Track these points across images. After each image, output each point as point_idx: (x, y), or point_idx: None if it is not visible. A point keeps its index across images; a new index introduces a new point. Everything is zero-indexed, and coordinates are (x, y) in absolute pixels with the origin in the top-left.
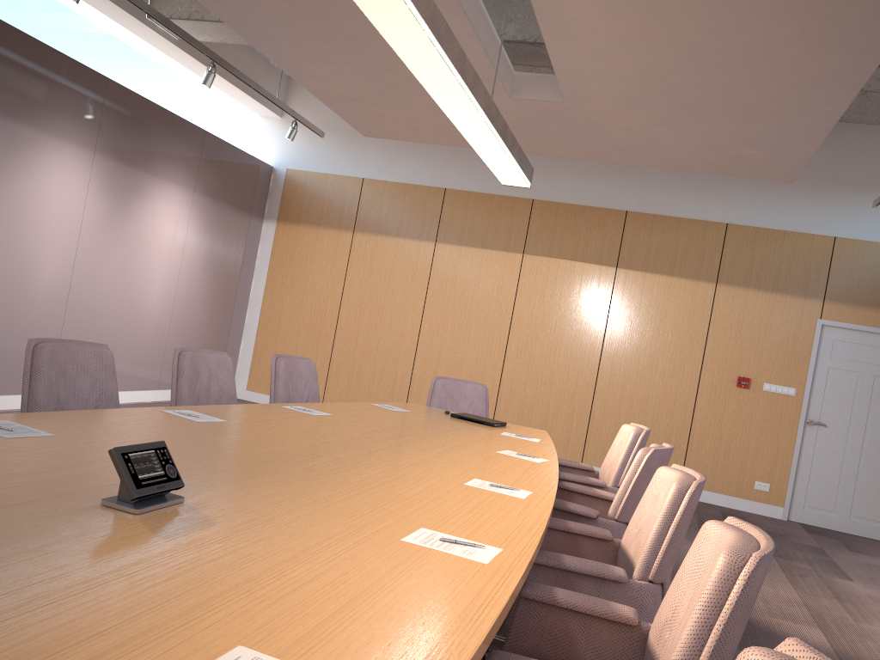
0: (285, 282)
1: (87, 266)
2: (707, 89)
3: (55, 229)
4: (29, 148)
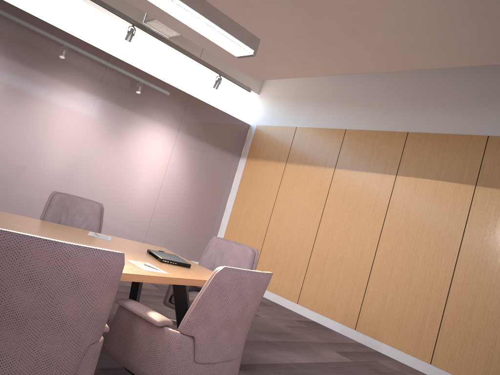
0: (245, 196)
1: (86, 163)
2: None
3: (62, 137)
4: (46, 87)
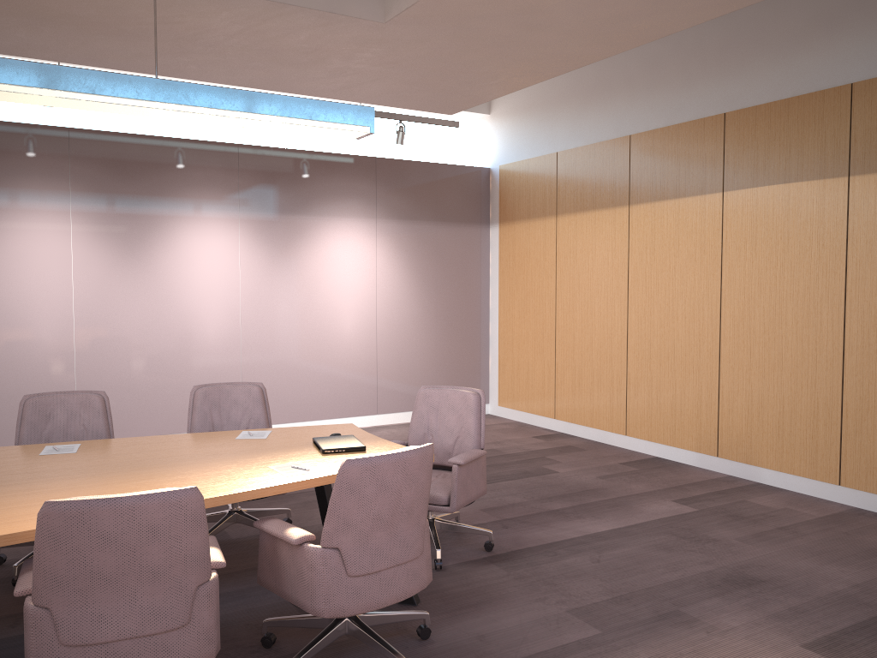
0: (512, 286)
1: (256, 312)
2: None
3: (211, 287)
4: (167, 225)
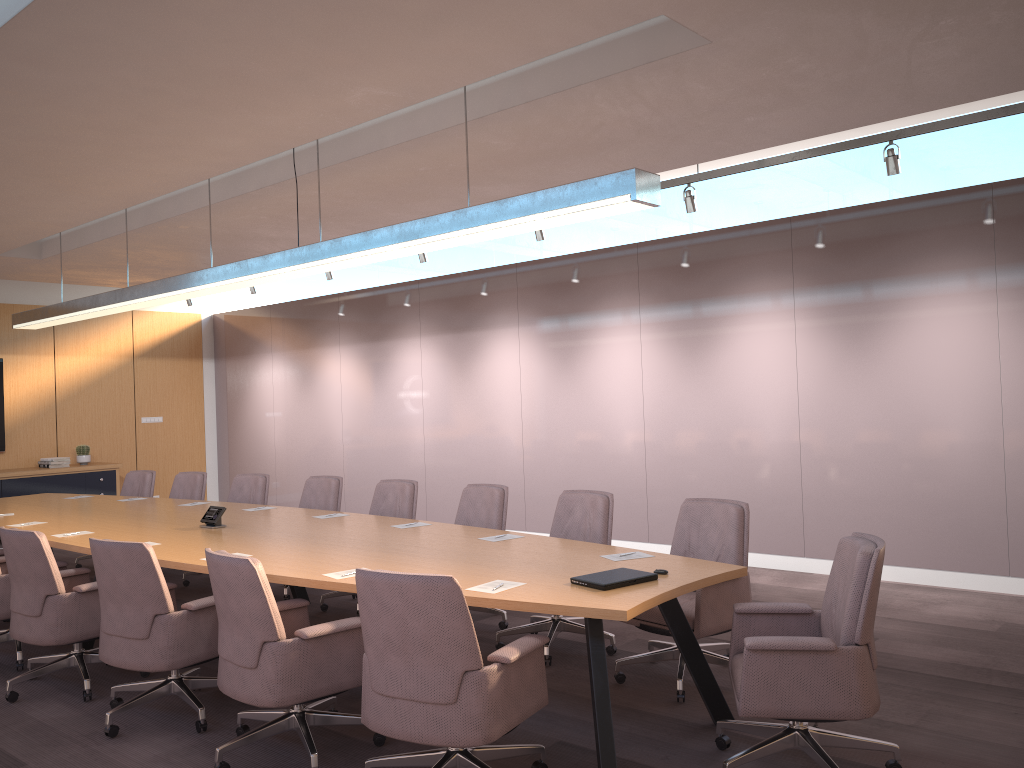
0: None
1: None
2: None
3: (958, 380)
4: (896, 307)
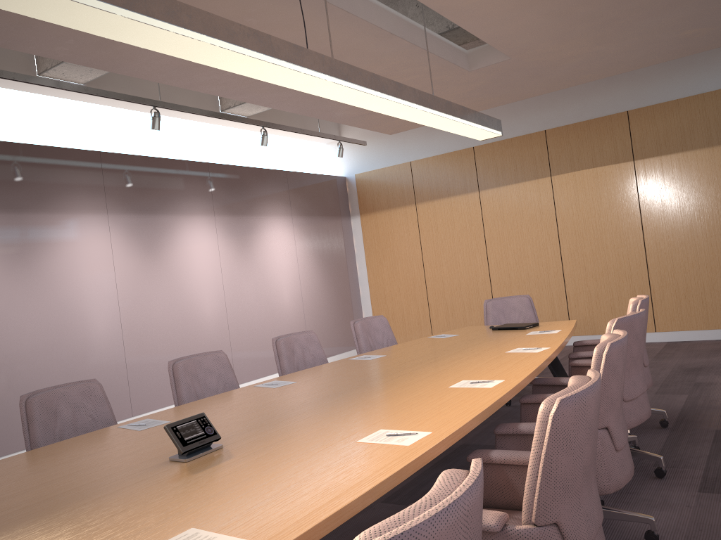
0: (379, 257)
1: (233, 293)
2: (613, 6)
3: (204, 275)
4: (171, 228)
